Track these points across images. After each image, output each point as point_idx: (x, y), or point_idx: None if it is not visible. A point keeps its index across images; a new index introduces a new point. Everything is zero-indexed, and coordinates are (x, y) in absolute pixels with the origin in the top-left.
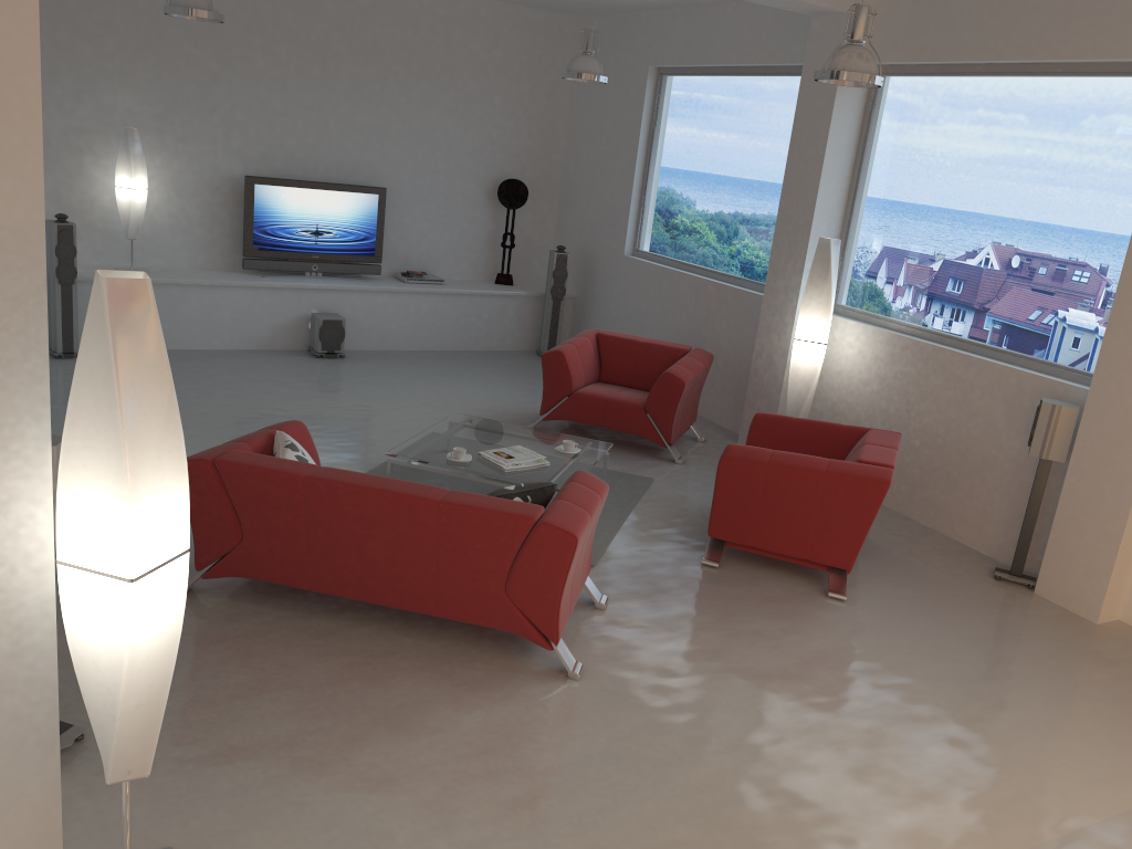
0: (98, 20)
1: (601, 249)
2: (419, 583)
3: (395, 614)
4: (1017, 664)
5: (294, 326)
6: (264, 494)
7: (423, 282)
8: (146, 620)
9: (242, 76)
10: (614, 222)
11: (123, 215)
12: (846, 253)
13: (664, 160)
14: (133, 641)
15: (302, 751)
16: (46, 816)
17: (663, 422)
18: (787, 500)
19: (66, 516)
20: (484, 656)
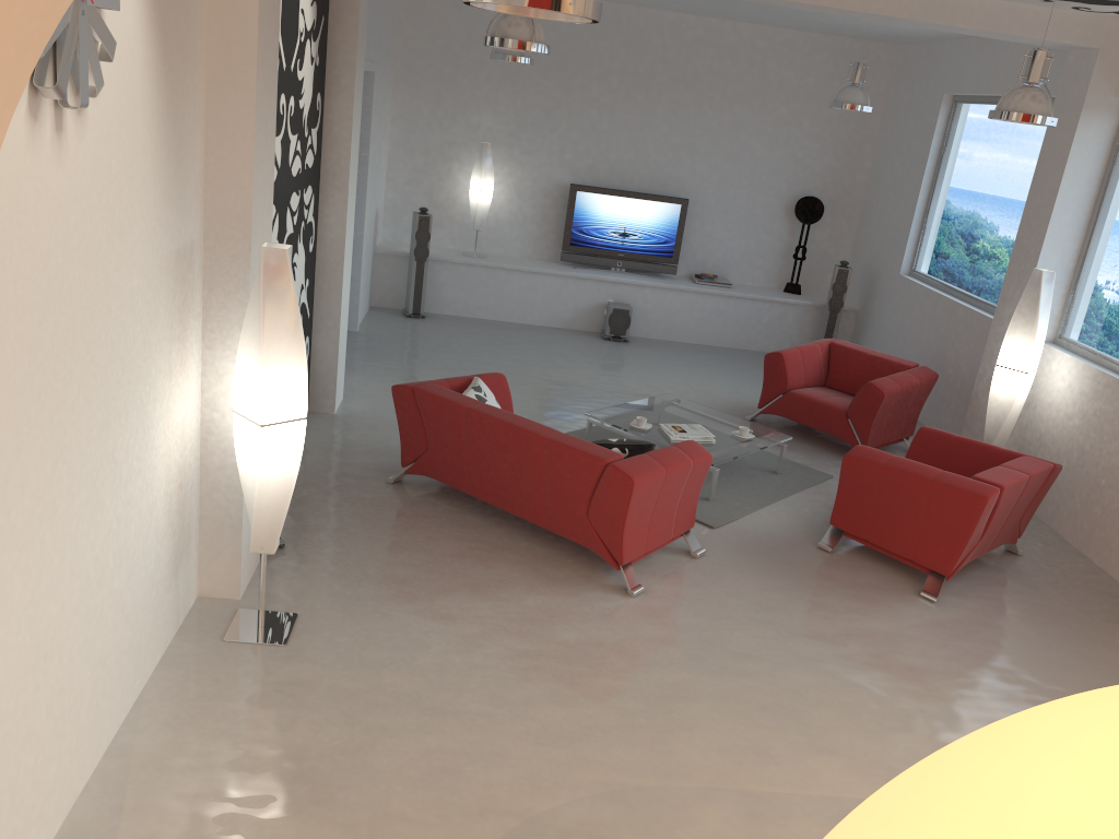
0: (474, 58)
1: (883, 267)
2: (532, 499)
3: (529, 525)
4: (1072, 689)
5: (592, 311)
6: (440, 416)
7: (712, 284)
8: (271, 453)
9: (579, 102)
10: (896, 242)
11: (472, 210)
12: (1078, 287)
13: (947, 185)
14: (262, 464)
15: (406, 587)
16: (232, 573)
17: (861, 428)
18: (897, 501)
19: (237, 384)
20: (574, 565)
